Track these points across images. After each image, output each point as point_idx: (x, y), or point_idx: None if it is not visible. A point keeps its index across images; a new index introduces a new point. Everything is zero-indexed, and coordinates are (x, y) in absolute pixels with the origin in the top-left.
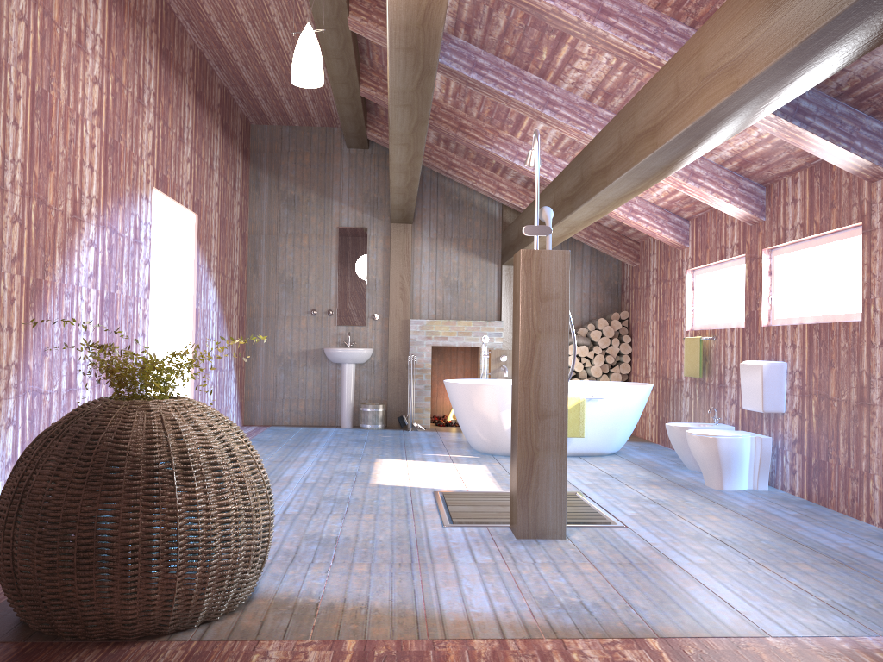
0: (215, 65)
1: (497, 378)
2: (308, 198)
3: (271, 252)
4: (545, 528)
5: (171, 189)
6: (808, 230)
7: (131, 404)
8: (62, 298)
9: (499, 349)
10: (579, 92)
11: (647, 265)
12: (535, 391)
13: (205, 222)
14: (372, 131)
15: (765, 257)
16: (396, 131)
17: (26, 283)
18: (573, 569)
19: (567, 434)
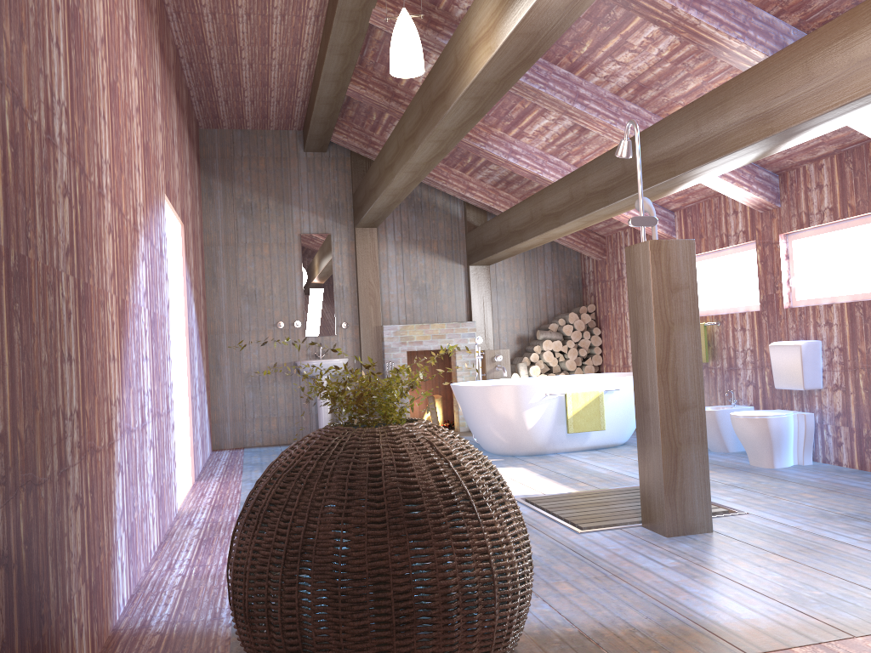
0: (186, 62)
1: (492, 379)
2: (266, 205)
3: (230, 263)
4: (693, 523)
5: (172, 196)
6: (840, 213)
7: (388, 431)
8: (134, 320)
9: (474, 350)
10: (608, 86)
11: (617, 258)
12: (673, 384)
13: (187, 233)
14: (338, 133)
15: (781, 242)
16: (442, 127)
17: (118, 304)
18: (767, 561)
19: (590, 428)
